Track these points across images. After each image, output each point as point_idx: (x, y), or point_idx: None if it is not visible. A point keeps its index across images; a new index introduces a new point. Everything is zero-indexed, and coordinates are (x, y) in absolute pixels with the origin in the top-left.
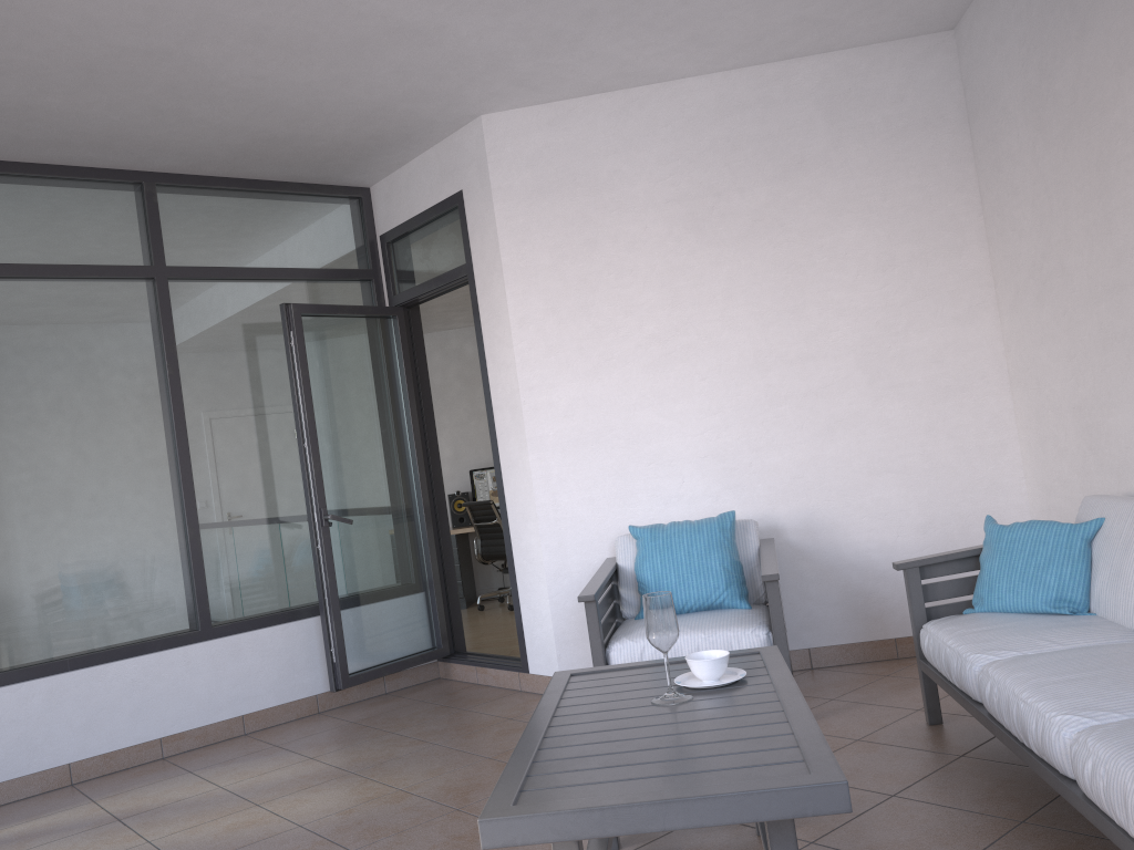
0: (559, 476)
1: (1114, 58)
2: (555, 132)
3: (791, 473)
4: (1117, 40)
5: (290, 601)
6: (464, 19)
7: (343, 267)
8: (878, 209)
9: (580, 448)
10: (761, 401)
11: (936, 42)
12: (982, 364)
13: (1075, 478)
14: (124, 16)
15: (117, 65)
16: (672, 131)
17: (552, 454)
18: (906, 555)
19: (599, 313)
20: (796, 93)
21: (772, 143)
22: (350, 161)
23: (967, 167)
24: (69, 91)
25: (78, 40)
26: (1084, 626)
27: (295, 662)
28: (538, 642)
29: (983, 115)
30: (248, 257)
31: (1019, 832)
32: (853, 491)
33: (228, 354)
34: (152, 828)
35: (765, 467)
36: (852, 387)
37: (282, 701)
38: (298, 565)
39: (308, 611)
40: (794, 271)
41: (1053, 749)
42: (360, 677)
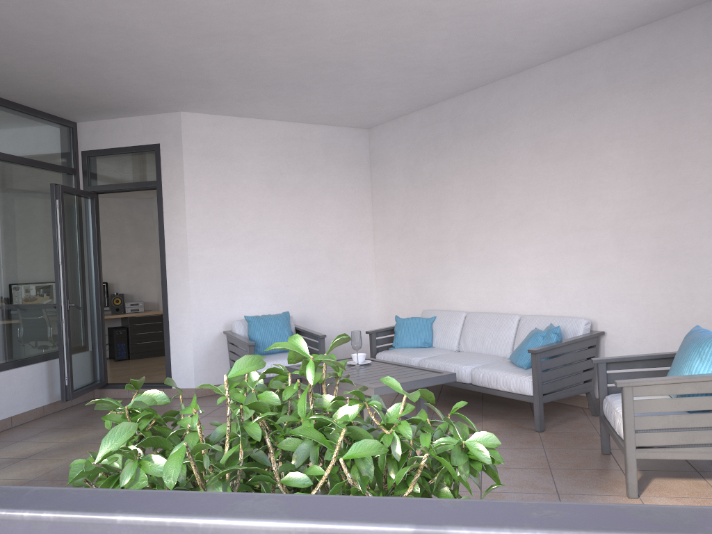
0: (203, 291)
1: (451, 169)
2: (215, 129)
3: (299, 297)
4: (454, 165)
5: (31, 352)
6: (233, 85)
7: (62, 165)
8: (338, 193)
9: (214, 279)
10: (290, 265)
11: (362, 132)
12: (367, 260)
13: (406, 305)
14: (112, 47)
15: (69, 58)
16: (265, 141)
17: (200, 280)
18: (337, 333)
19: (228, 217)
20: (314, 138)
21: (303, 157)
22: (91, 111)
23: (368, 183)
24: (23, 57)
25: (73, 47)
26: (438, 349)
27: (35, 387)
28: (182, 372)
29: (380, 166)
30: (22, 151)
31: (438, 407)
32: (321, 307)
33: (10, 206)
34: (60, 457)
35: (290, 294)
36: (324, 264)
37: (29, 409)
38: (35, 332)
39: (40, 358)
40: (307, 212)
41: (463, 375)
42: (77, 394)
